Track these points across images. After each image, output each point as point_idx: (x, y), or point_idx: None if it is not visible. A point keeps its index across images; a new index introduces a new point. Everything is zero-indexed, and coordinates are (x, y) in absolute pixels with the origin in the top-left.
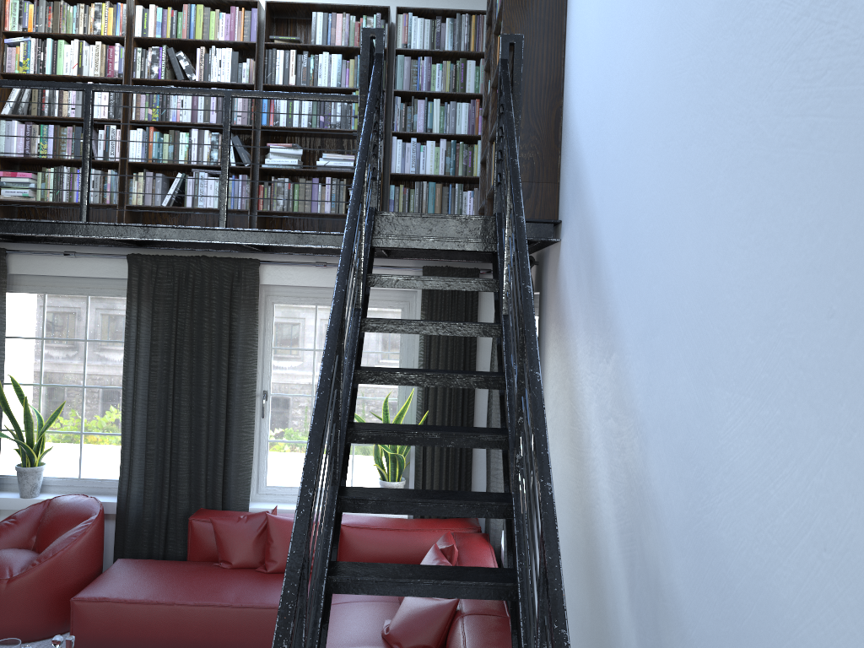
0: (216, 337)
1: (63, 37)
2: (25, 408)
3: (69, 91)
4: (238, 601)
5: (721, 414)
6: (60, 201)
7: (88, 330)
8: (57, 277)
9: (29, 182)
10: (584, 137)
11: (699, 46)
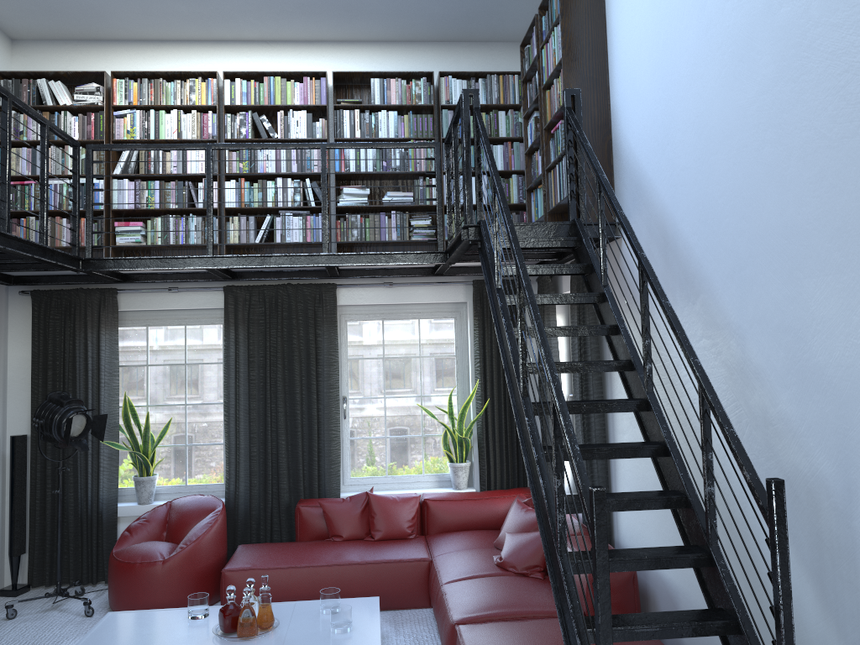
0: (304, 351)
1: (163, 108)
2: (146, 423)
3: (171, 152)
4: (362, 559)
5: (810, 293)
6: (168, 244)
7: (186, 355)
8: (158, 311)
9: (140, 230)
10: (644, 158)
11: (764, 90)
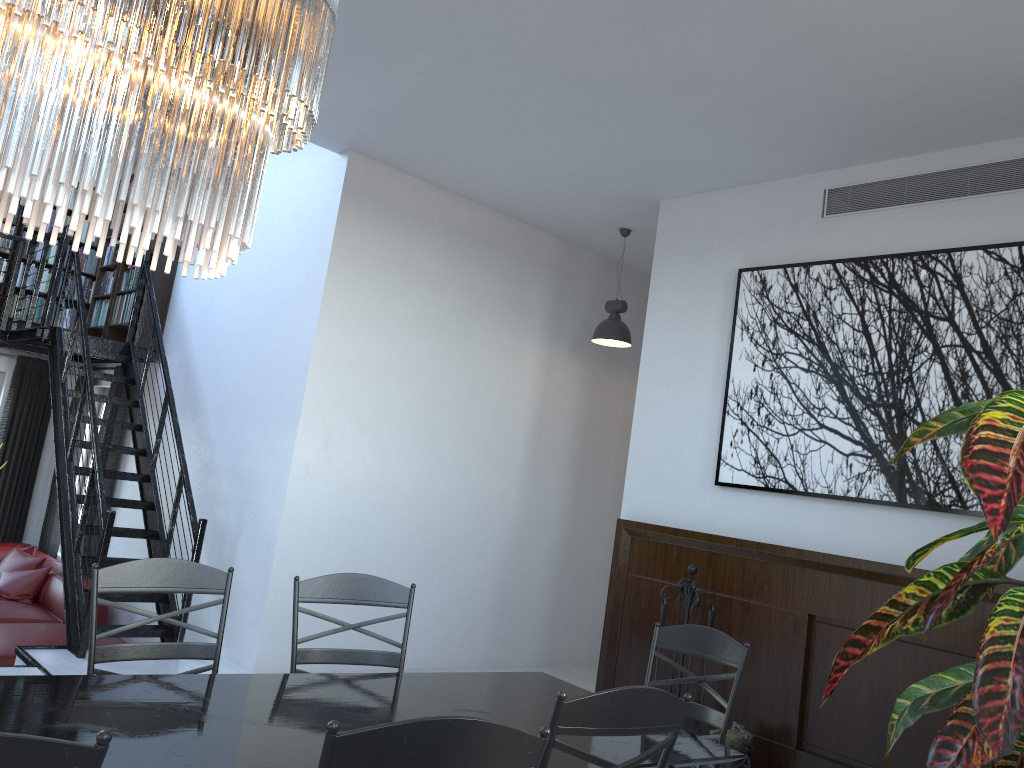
0: None
1: None
2: None
3: None
4: None
5: (249, 431)
6: None
7: None
8: None
9: None
10: (190, 317)
11: (257, 319)
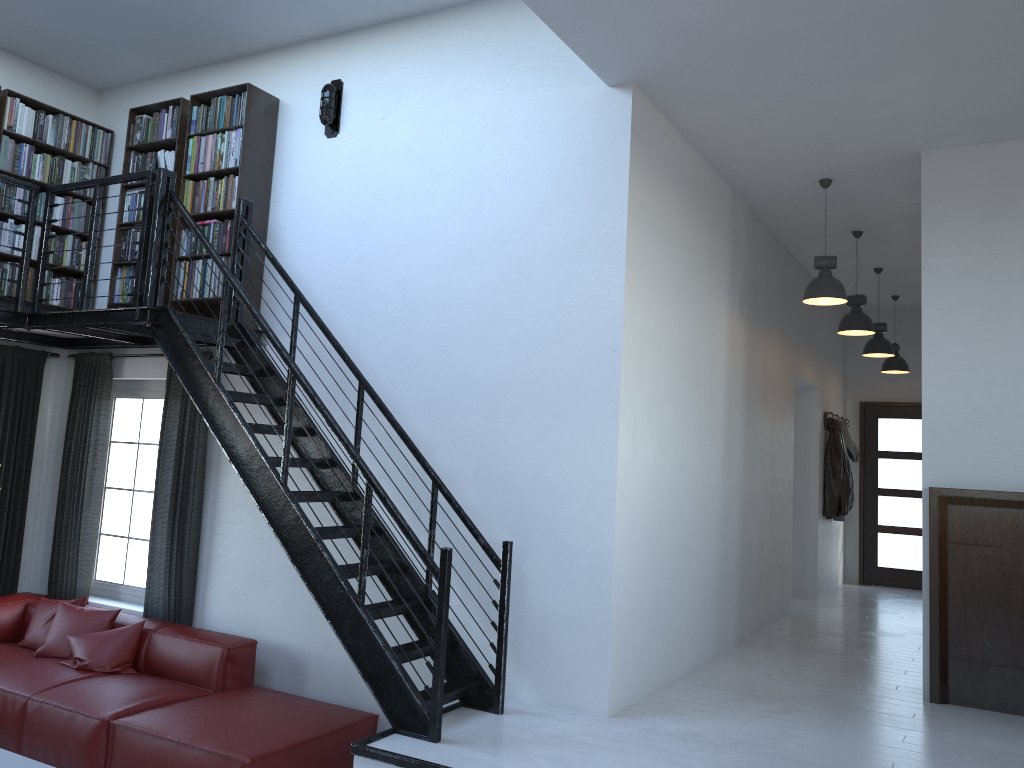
0: None
1: None
2: None
3: None
4: None
5: (507, 427)
6: None
7: None
8: None
9: None
10: (320, 287)
11: (484, 289)
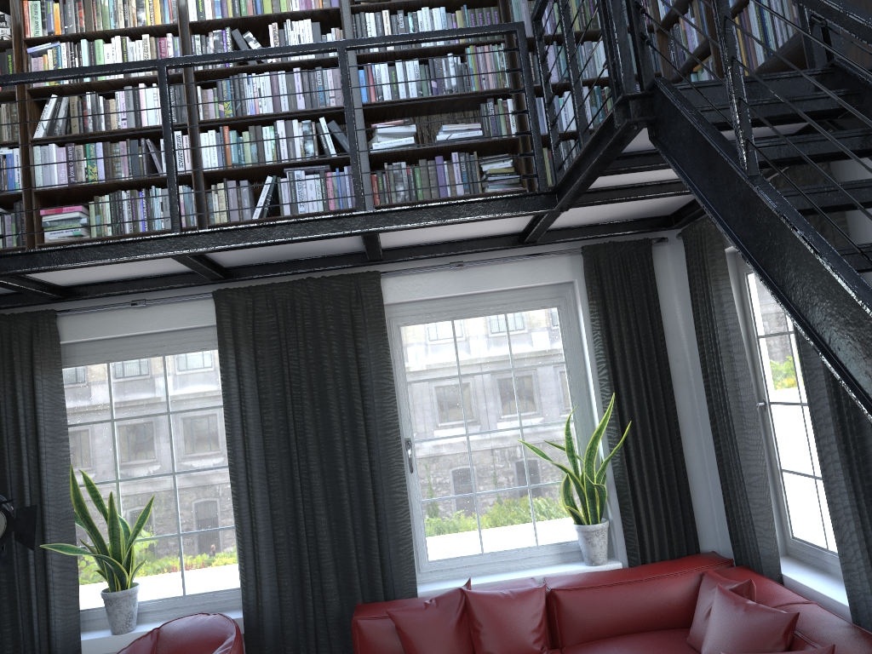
0: (341, 376)
1: (100, 37)
2: (111, 509)
3: (116, 99)
4: None
5: None
6: (122, 234)
7: (169, 399)
8: (122, 338)
9: (79, 217)
10: None
11: None
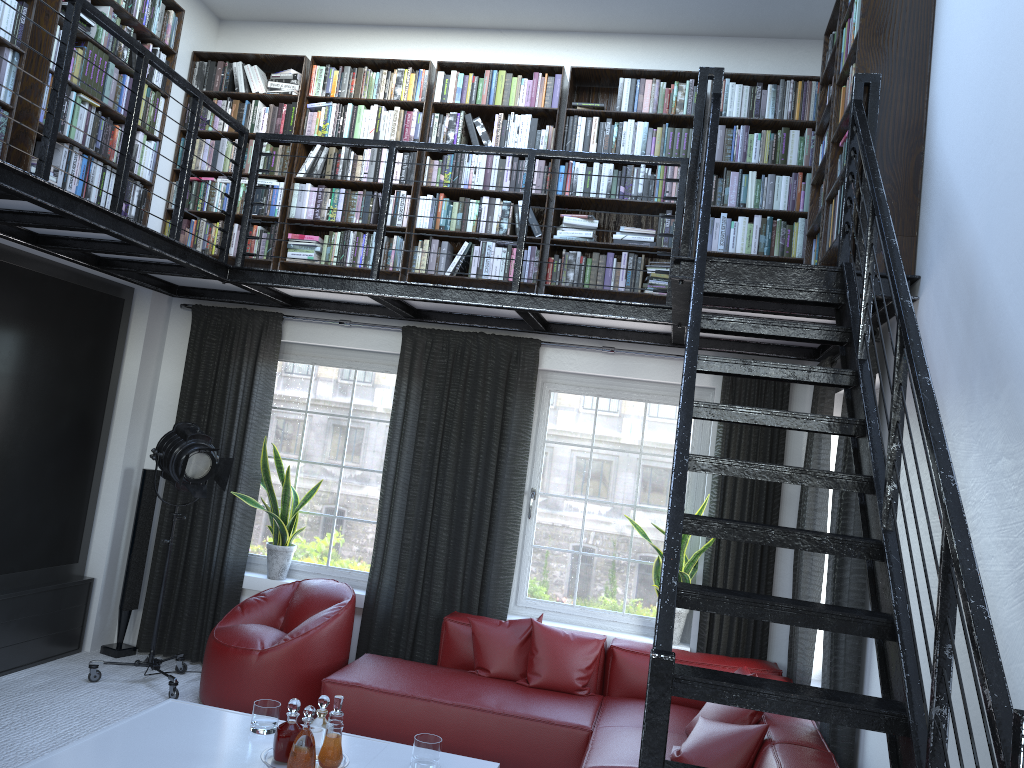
0: (487, 421)
1: (363, 103)
2: (286, 479)
3: (363, 156)
4: (499, 707)
5: None
6: (343, 265)
7: (352, 406)
8: (328, 348)
9: (315, 245)
10: (959, 171)
11: None
